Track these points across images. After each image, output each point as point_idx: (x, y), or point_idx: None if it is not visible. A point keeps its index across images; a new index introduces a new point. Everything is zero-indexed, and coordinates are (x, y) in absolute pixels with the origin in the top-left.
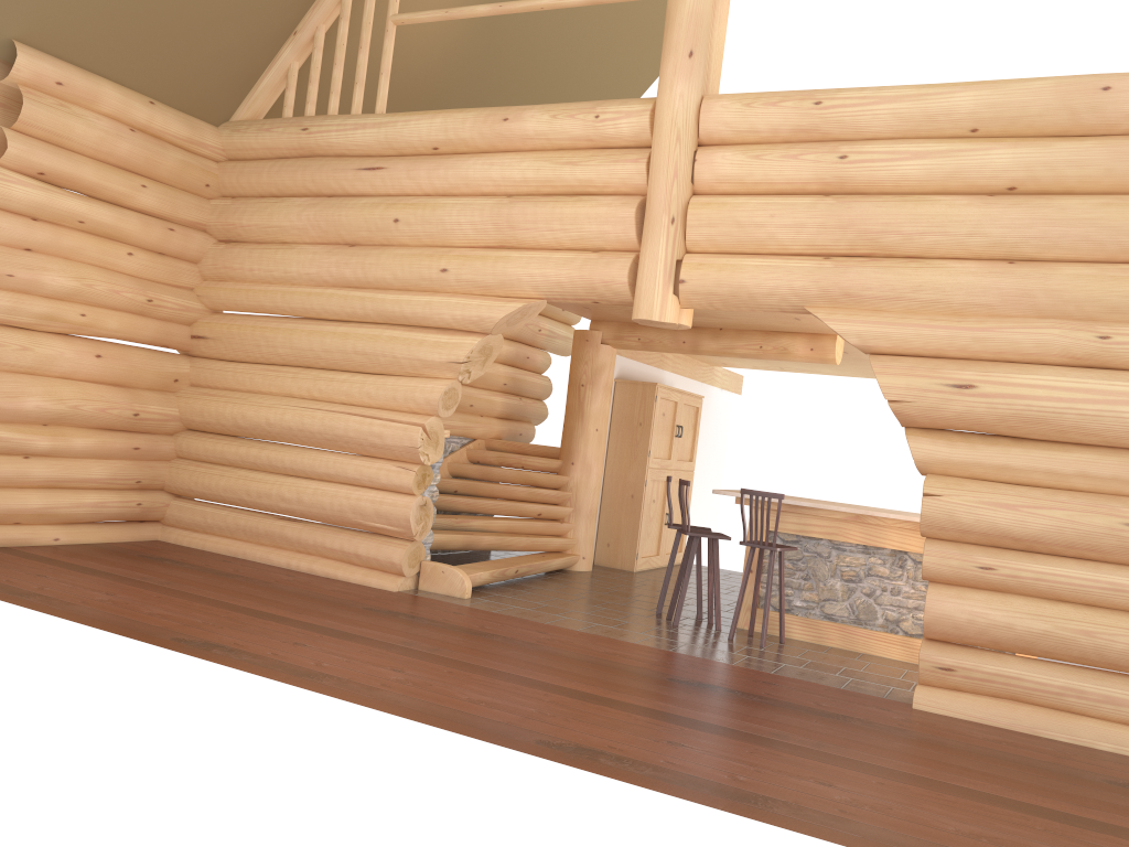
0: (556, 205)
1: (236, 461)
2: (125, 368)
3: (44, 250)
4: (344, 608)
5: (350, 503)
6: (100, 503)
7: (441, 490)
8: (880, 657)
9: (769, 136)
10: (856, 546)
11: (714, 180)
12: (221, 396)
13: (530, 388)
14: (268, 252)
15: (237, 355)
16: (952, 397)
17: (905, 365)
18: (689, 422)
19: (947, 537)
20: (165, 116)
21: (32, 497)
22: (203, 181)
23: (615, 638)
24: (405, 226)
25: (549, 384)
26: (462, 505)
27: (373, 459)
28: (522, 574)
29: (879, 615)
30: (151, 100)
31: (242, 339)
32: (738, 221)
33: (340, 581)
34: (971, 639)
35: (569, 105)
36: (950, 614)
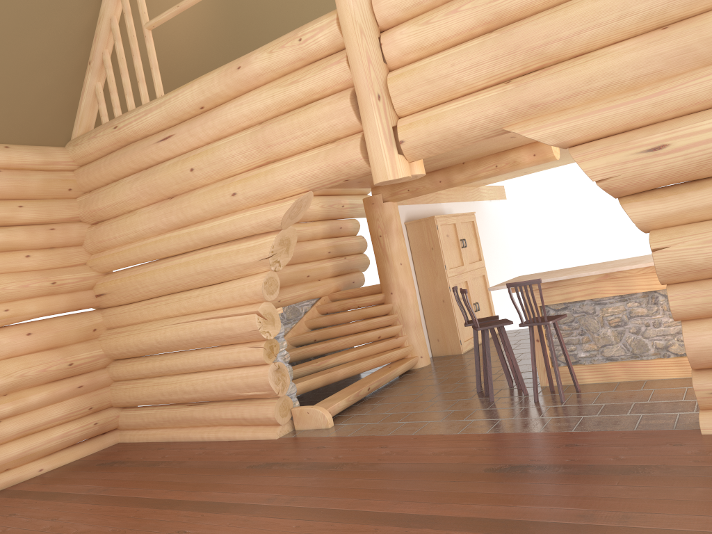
0: (293, 118)
1: (148, 374)
2: (52, 335)
3: None
4: (232, 472)
5: (227, 383)
6: (66, 433)
7: (304, 342)
8: (661, 380)
9: (430, 3)
10: (613, 298)
11: (401, 54)
12: (125, 332)
13: (350, 248)
14: (121, 221)
15: (127, 299)
16: (649, 161)
17: (601, 147)
18: (470, 234)
19: (685, 279)
20: (20, 152)
21: (12, 448)
22: (65, 187)
23: (443, 432)
24: (199, 172)
25: (363, 240)
26: (320, 350)
27: (233, 346)
28: (374, 388)
29: (650, 347)
30: (6, 145)
31: (125, 287)
32: (428, 79)
33: (238, 442)
34: None
35: (279, 39)
36: (710, 345)
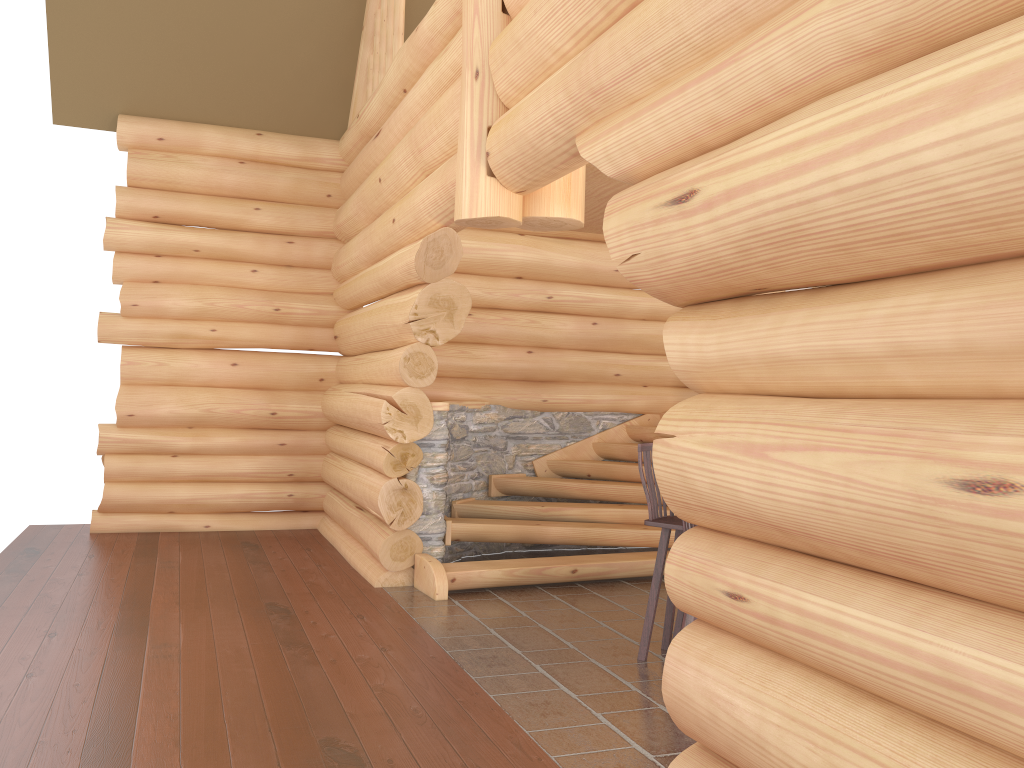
0: (432, 108)
1: (339, 451)
2: (263, 373)
3: (170, 280)
4: (247, 601)
5: (362, 489)
6: (248, 494)
7: (573, 474)
8: None
9: None
10: None
11: None
12: (335, 390)
13: None
14: (348, 244)
15: (350, 349)
16: (673, 227)
17: (639, 187)
18: None
19: (709, 525)
20: (273, 142)
21: (180, 490)
22: (323, 192)
23: (469, 667)
24: (384, 184)
25: None
26: (576, 491)
27: (381, 440)
28: (592, 574)
29: None
30: (259, 132)
31: (343, 332)
32: (517, 40)
33: (352, 573)
34: (731, 759)
35: None
36: (689, 696)
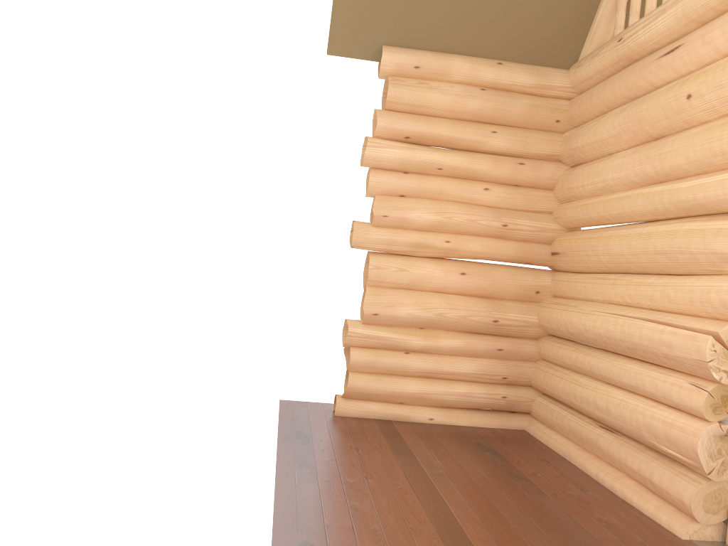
0: None
1: (570, 365)
2: (486, 283)
3: (414, 195)
4: None
5: (644, 420)
6: (468, 393)
7: None
8: None
9: None
10: None
11: None
12: (562, 304)
13: None
14: (593, 166)
15: (578, 267)
16: None
17: None
18: None
19: None
20: (511, 71)
21: (410, 384)
22: (552, 118)
23: None
24: (697, 100)
25: None
26: None
27: (671, 372)
28: None
29: None
30: (499, 62)
31: (577, 251)
32: None
33: (630, 509)
34: None
35: None
36: None
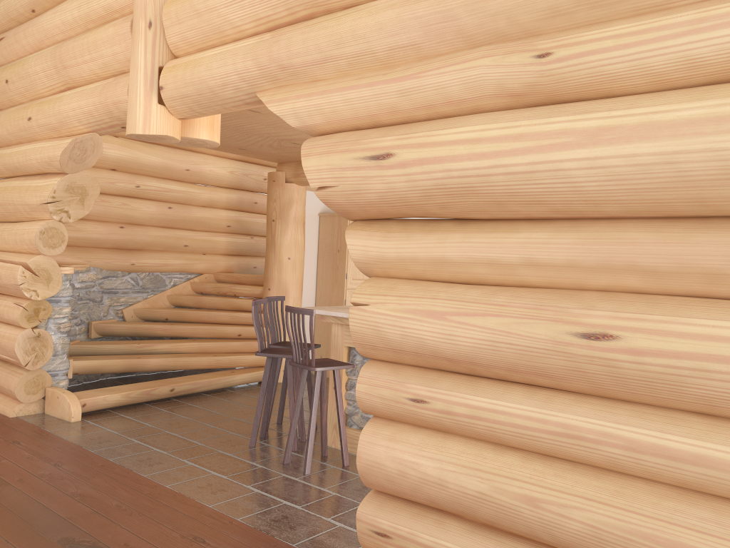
0: (85, 36)
1: None
2: None
3: None
4: None
5: None
6: None
7: (154, 318)
8: None
9: None
10: None
11: None
12: None
13: (262, 228)
14: None
15: None
16: (371, 173)
17: (332, 141)
18: None
19: (386, 358)
20: None
21: None
22: None
23: (136, 469)
24: (12, 85)
25: None
26: (160, 331)
27: (8, 297)
28: (184, 391)
29: None
30: None
31: None
32: (197, 10)
33: None
34: (410, 496)
35: None
36: (381, 463)
